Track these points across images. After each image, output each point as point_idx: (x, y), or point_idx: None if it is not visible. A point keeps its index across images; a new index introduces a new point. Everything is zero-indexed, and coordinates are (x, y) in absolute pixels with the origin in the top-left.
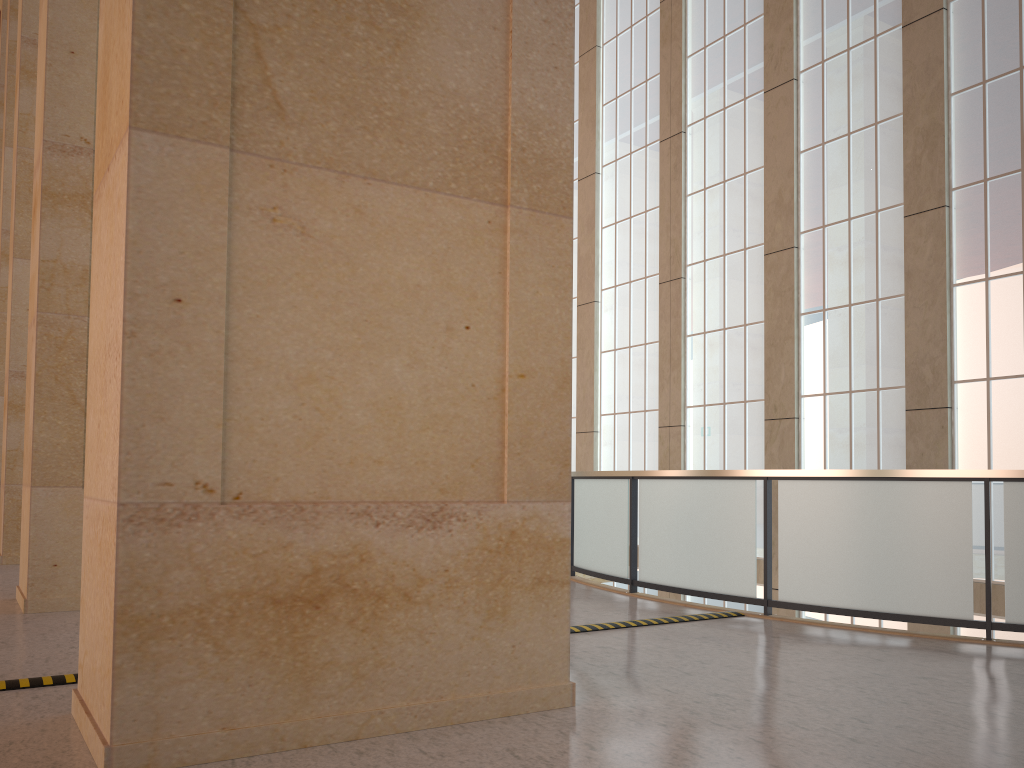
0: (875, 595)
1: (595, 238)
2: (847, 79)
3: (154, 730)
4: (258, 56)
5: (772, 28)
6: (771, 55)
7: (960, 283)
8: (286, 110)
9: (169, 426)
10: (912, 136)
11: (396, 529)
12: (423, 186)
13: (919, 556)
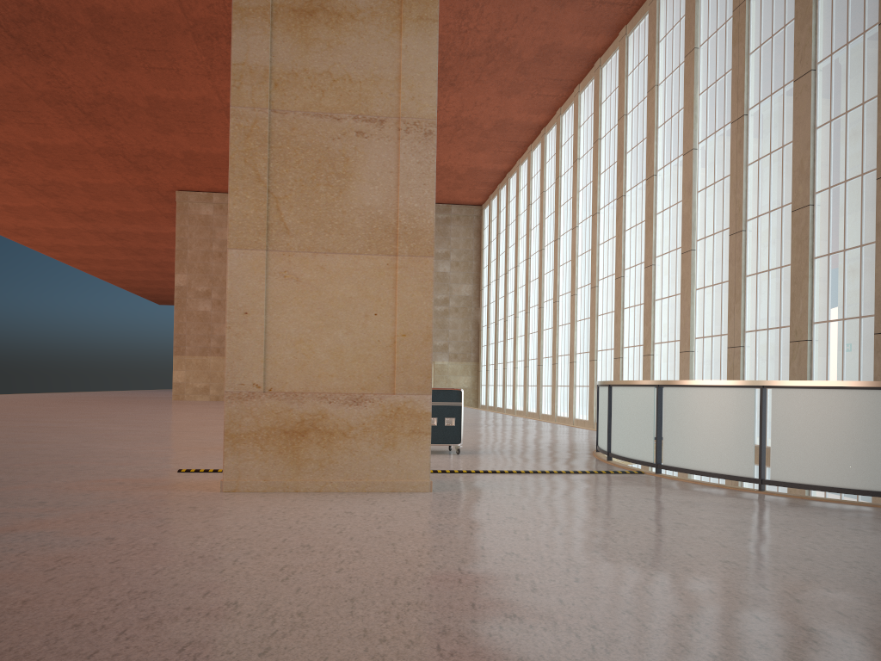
0: (705, 461)
1: (692, 200)
2: (846, 68)
3: (238, 477)
4: (278, 209)
5: (799, 29)
6: (798, 51)
7: None
8: (290, 230)
9: (243, 362)
10: None
11: (339, 405)
12: (353, 252)
13: (727, 436)
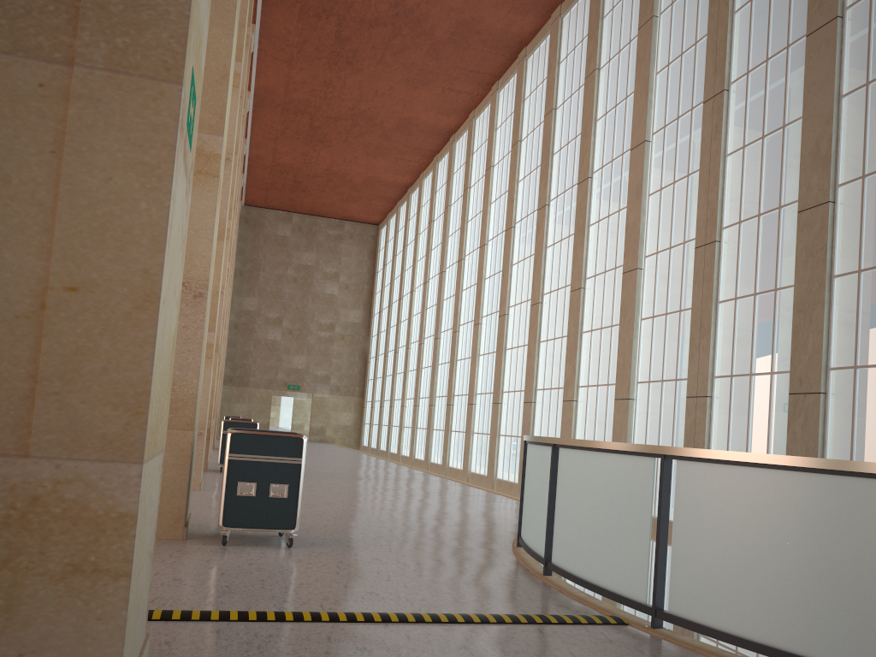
0: (776, 626)
1: (641, 205)
2: None
3: None
4: None
5: None
6: None
7: None
8: None
9: None
10: None
11: None
12: None
13: (835, 581)
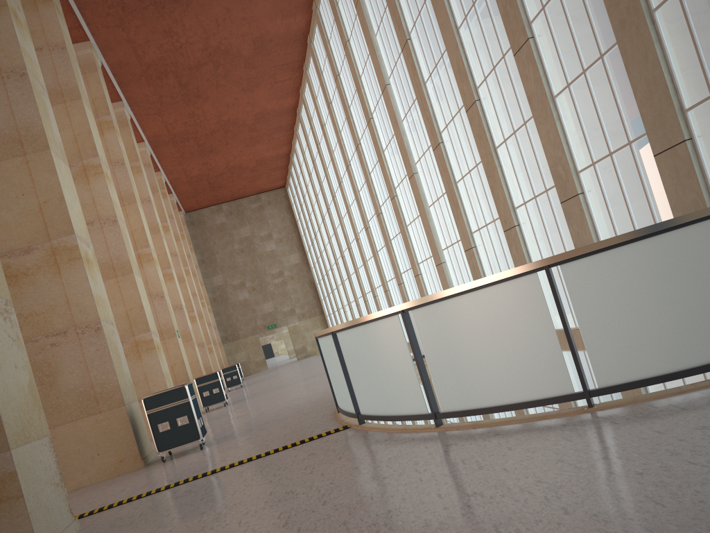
0: (387, 404)
1: (400, 130)
2: None
3: None
4: None
5: None
6: None
7: (557, 94)
8: None
9: None
10: None
11: None
12: None
13: (393, 373)
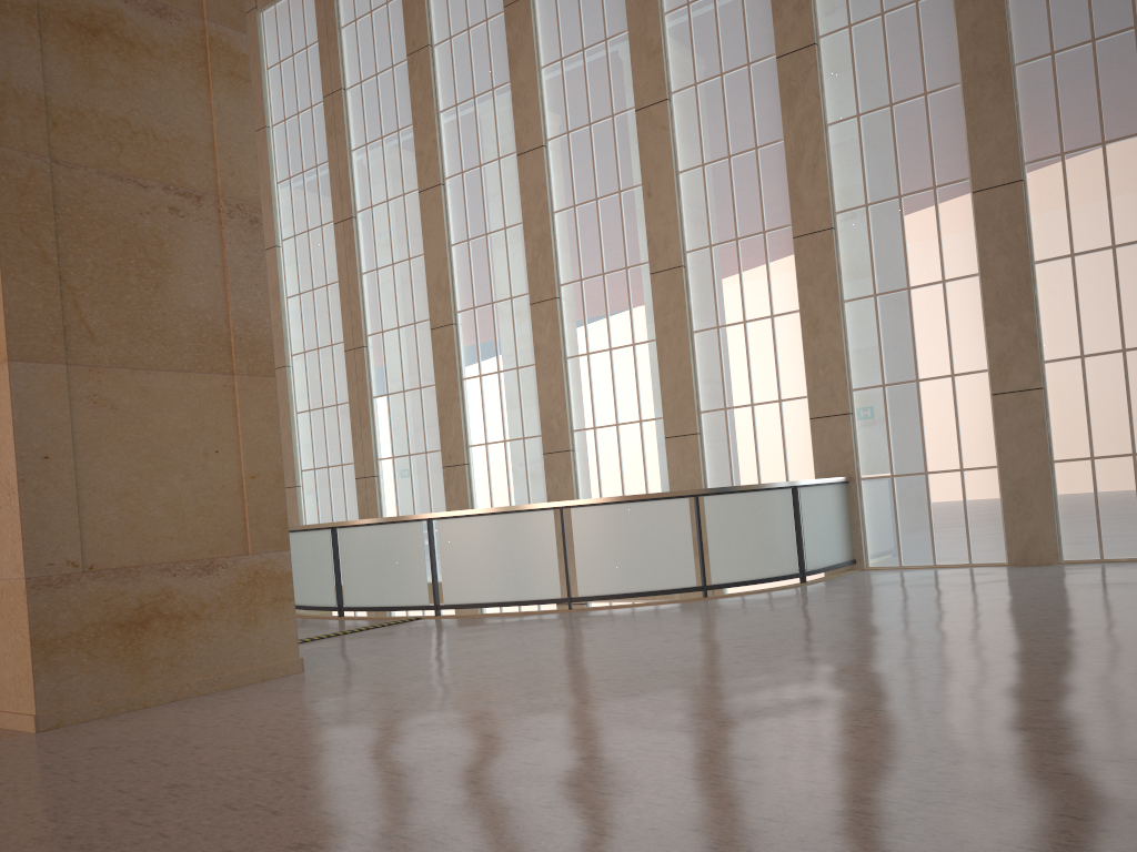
0: (503, 591)
1: (281, 307)
2: (482, 190)
3: (59, 704)
4: (76, 306)
5: (421, 138)
6: (422, 161)
7: (571, 356)
8: (96, 335)
9: (49, 531)
10: (530, 242)
11: (186, 577)
12: (182, 369)
13: (527, 561)
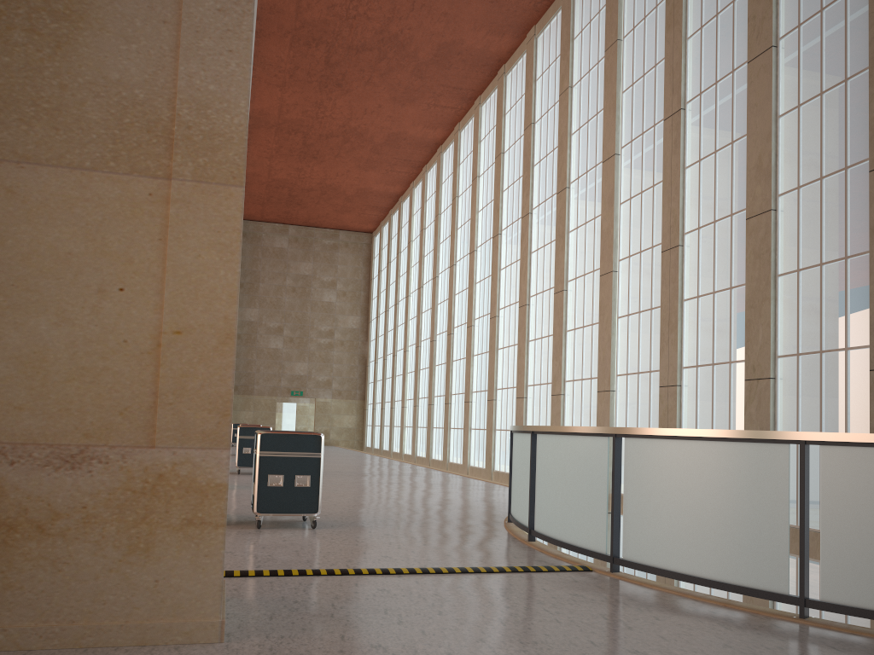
0: (699, 560)
1: (614, 213)
2: (820, 39)
3: None
4: None
5: None
6: (754, 26)
7: None
8: None
9: None
10: None
11: (32, 468)
12: (80, 166)
13: (738, 522)
